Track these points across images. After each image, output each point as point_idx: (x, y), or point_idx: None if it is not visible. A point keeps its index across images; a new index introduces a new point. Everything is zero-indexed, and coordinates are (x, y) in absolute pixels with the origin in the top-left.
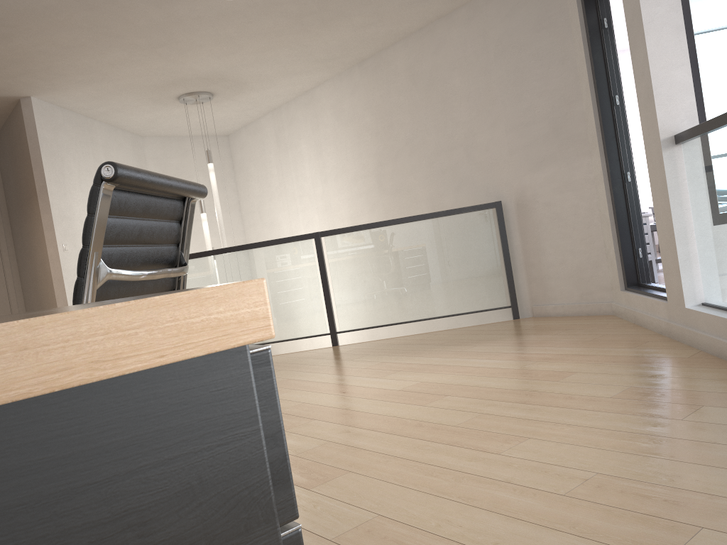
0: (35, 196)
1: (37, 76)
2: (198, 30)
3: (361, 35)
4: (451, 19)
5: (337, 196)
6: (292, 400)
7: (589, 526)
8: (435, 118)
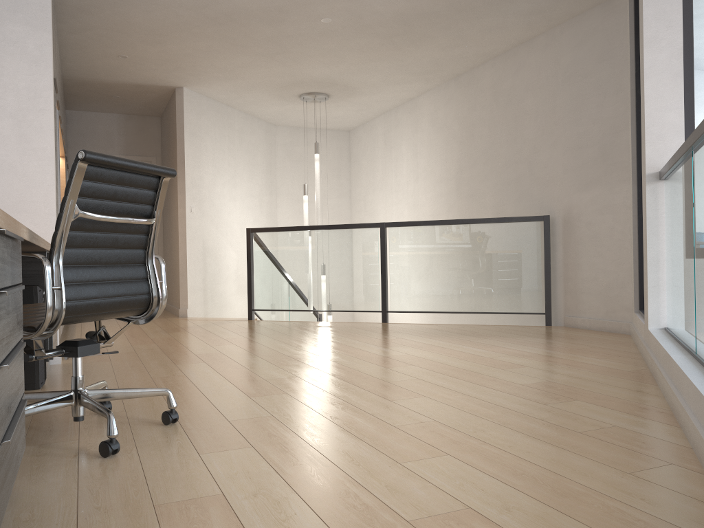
0: (176, 166)
1: (186, 72)
2: (305, 43)
3: (449, 54)
4: (531, 45)
5: (424, 195)
6: (306, 350)
7: (383, 442)
8: (508, 133)
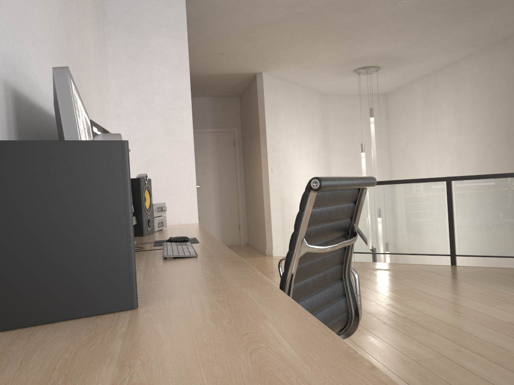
0: (258, 136)
1: (268, 61)
2: (374, 26)
3: (506, 20)
4: None
5: (468, 146)
6: (415, 309)
7: None
8: None
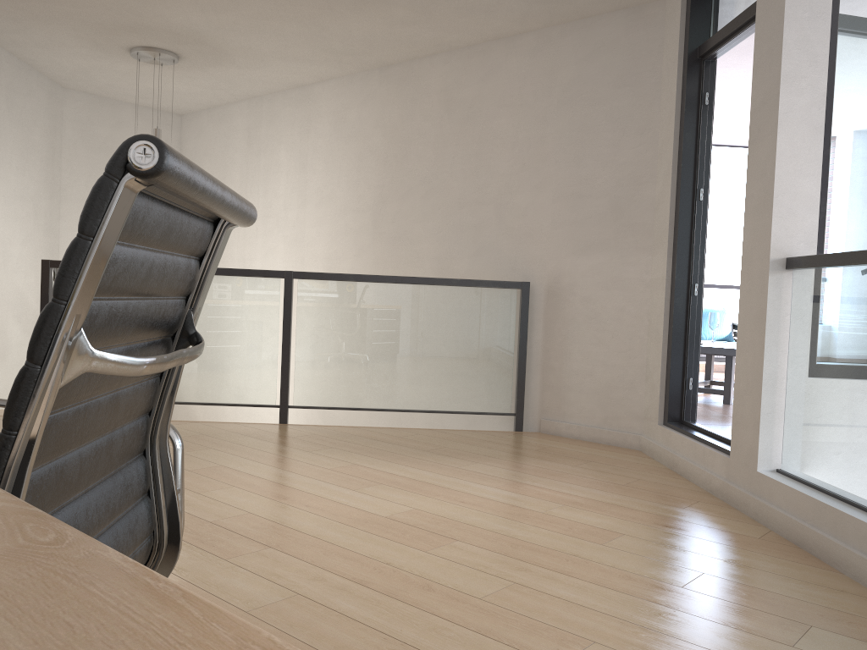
0: None
1: None
2: None
3: (396, 32)
4: (512, 44)
5: (315, 228)
6: (231, 505)
7: None
8: (466, 160)
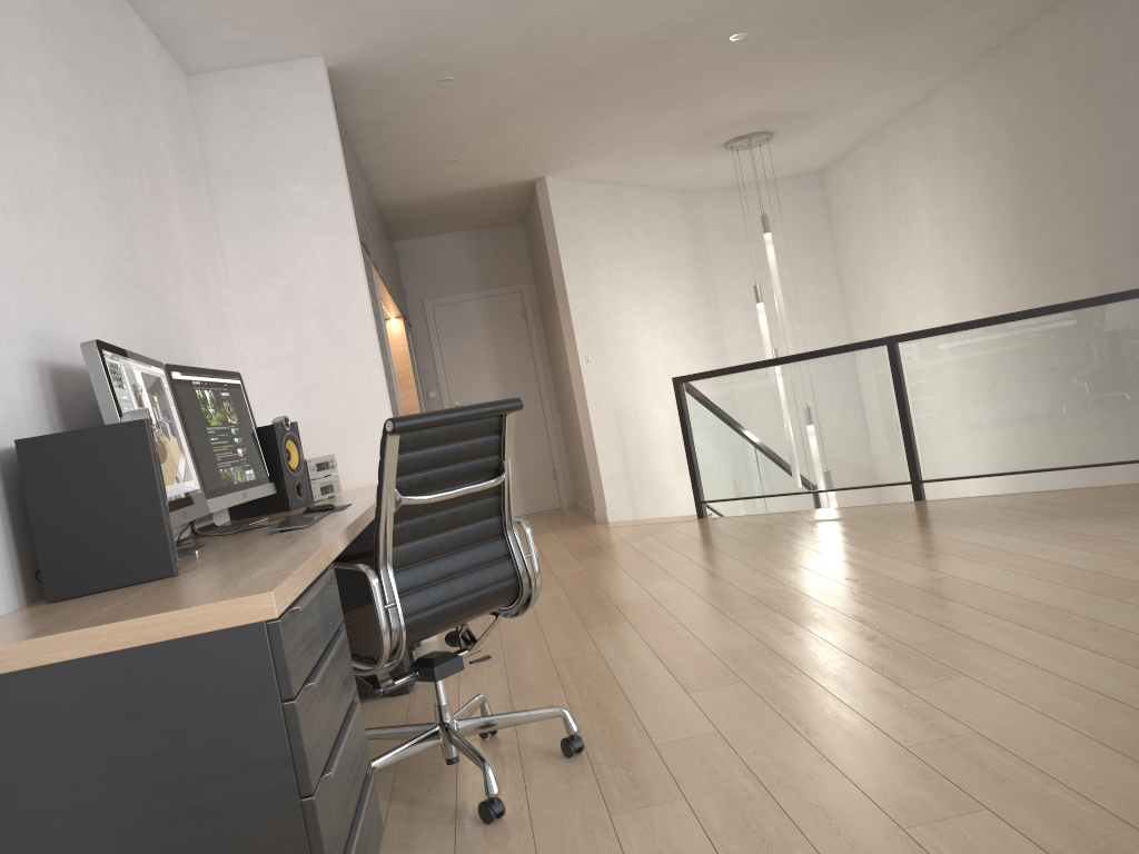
0: (554, 298)
1: (544, 158)
2: (713, 75)
3: (966, 23)
4: None
5: (963, 263)
6: (781, 582)
7: (882, 783)
8: (1099, 137)
